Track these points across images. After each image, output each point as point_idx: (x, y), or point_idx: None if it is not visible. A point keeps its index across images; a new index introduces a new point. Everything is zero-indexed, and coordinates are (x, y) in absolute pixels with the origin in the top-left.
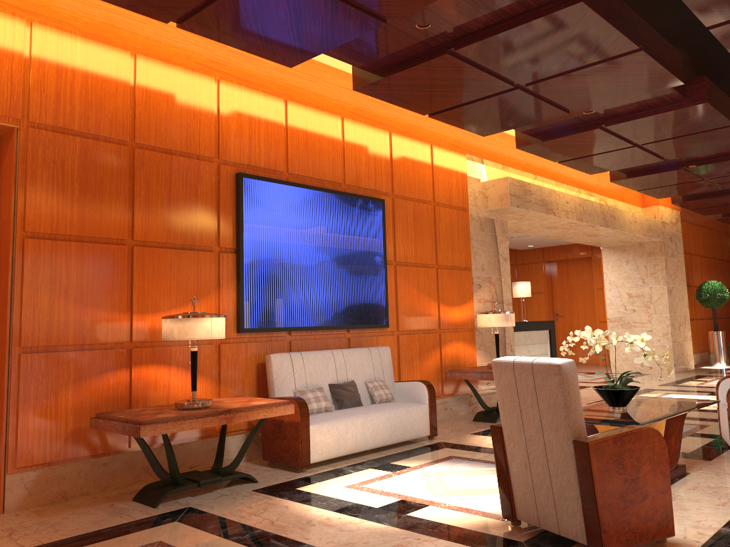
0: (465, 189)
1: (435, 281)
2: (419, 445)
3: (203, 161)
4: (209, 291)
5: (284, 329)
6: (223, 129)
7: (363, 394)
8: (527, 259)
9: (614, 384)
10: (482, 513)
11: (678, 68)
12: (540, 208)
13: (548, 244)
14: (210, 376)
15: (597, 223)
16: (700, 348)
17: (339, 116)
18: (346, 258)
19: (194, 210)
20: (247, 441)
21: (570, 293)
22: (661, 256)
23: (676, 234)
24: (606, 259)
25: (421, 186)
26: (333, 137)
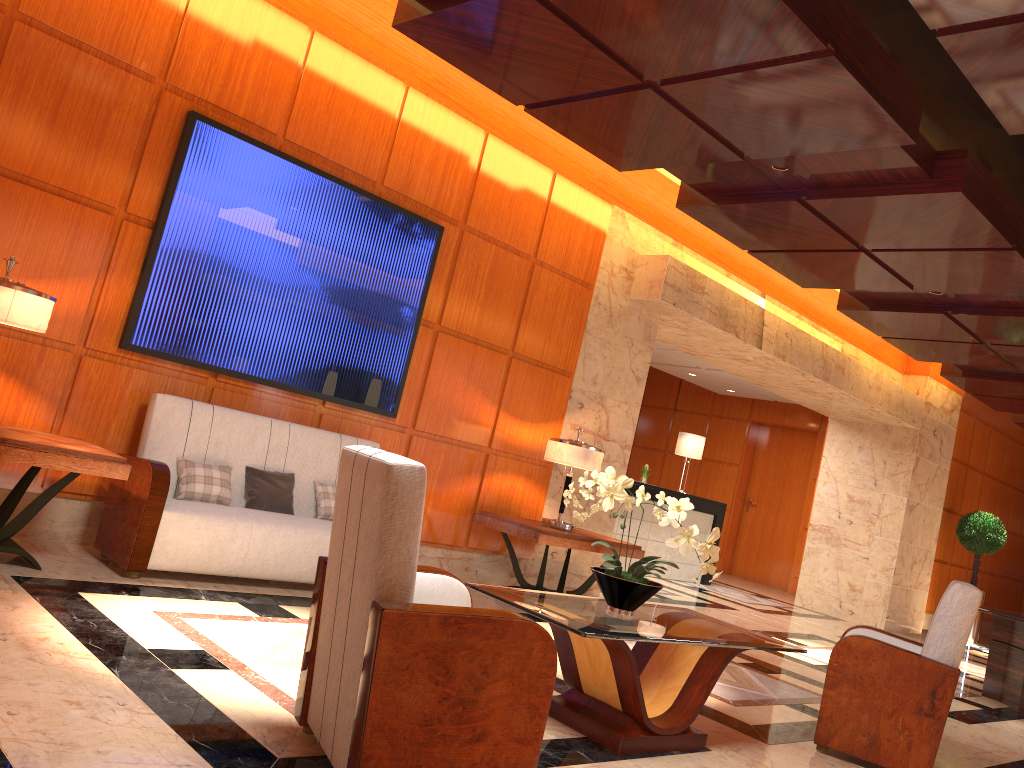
0: (595, 256)
1: (503, 375)
2: None
3: (134, 76)
4: (87, 272)
5: (203, 366)
6: (185, 39)
7: (304, 500)
8: (727, 411)
9: (620, 570)
10: (290, 702)
11: (909, 114)
12: (714, 318)
13: (756, 395)
14: (50, 398)
15: (810, 370)
16: None
17: (402, 82)
18: (348, 293)
19: (95, 143)
20: (36, 501)
21: (776, 477)
22: (911, 452)
23: (946, 428)
24: (831, 437)
25: (519, 228)
26: (381, 109)
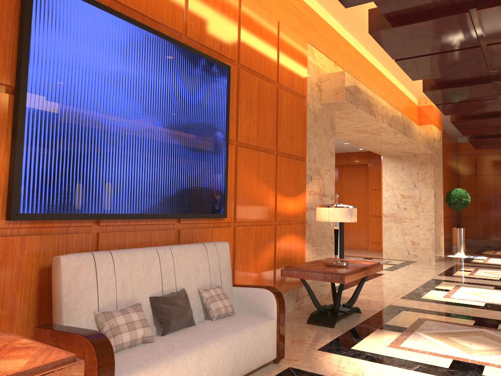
0: (305, 77)
1: (275, 169)
2: None
3: None
4: None
5: (88, 216)
6: None
7: (195, 307)
8: None
9: None
10: None
11: None
12: (366, 108)
13: (338, 151)
14: None
15: (400, 130)
16: None
17: None
18: (182, 128)
19: None
20: None
21: (348, 192)
22: (431, 165)
23: (439, 149)
24: (385, 166)
25: (267, 62)
26: None
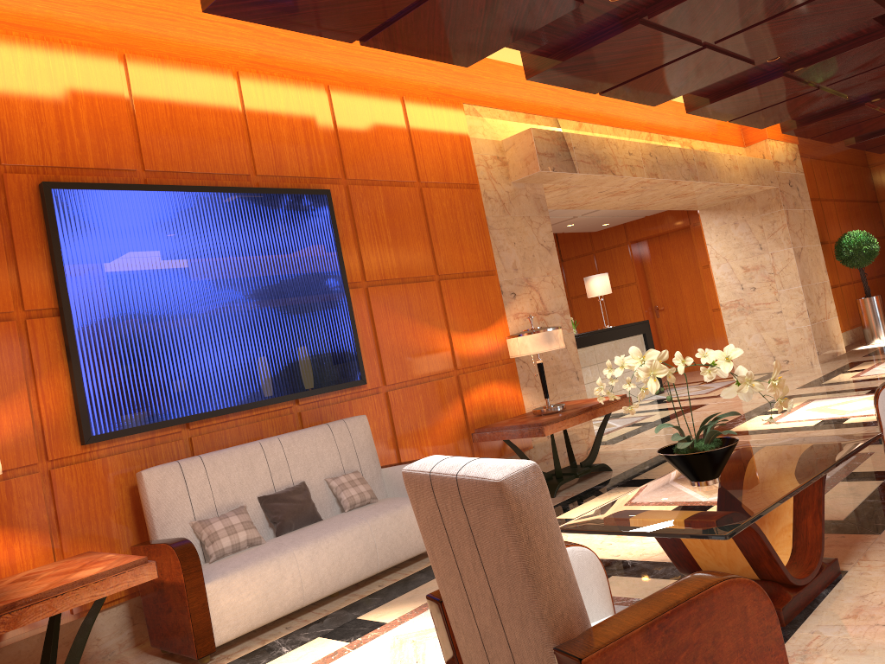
0: (468, 157)
1: (439, 300)
2: (422, 565)
3: None
4: (15, 387)
5: (171, 422)
6: (1, 114)
7: (325, 500)
8: (607, 243)
9: (692, 444)
10: None
11: None
12: (590, 167)
13: (628, 218)
14: (38, 526)
15: (680, 176)
16: (850, 323)
17: (230, 70)
18: (273, 290)
19: None
20: (76, 643)
21: (670, 279)
22: (779, 208)
23: (796, 176)
24: (707, 225)
25: (394, 161)
26: (223, 104)
